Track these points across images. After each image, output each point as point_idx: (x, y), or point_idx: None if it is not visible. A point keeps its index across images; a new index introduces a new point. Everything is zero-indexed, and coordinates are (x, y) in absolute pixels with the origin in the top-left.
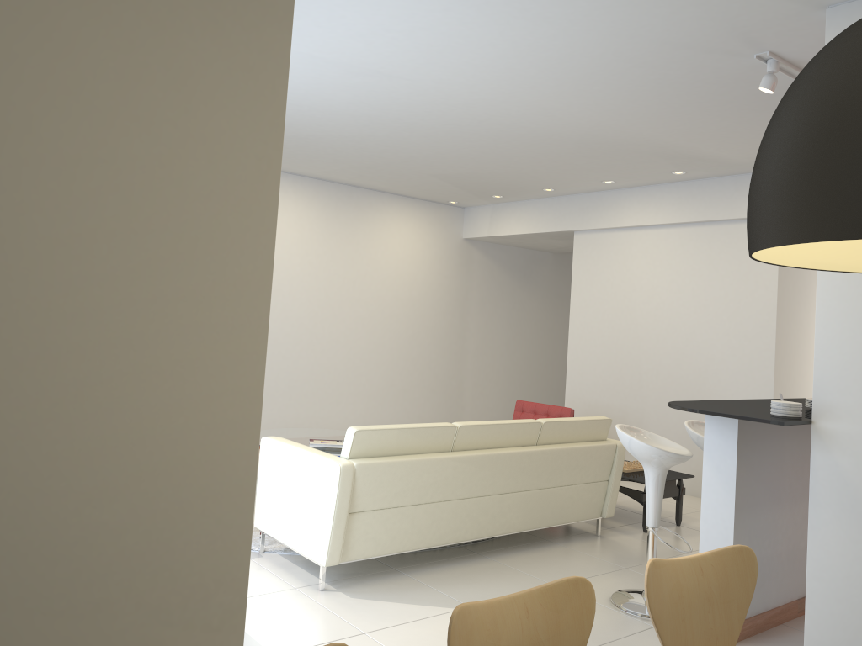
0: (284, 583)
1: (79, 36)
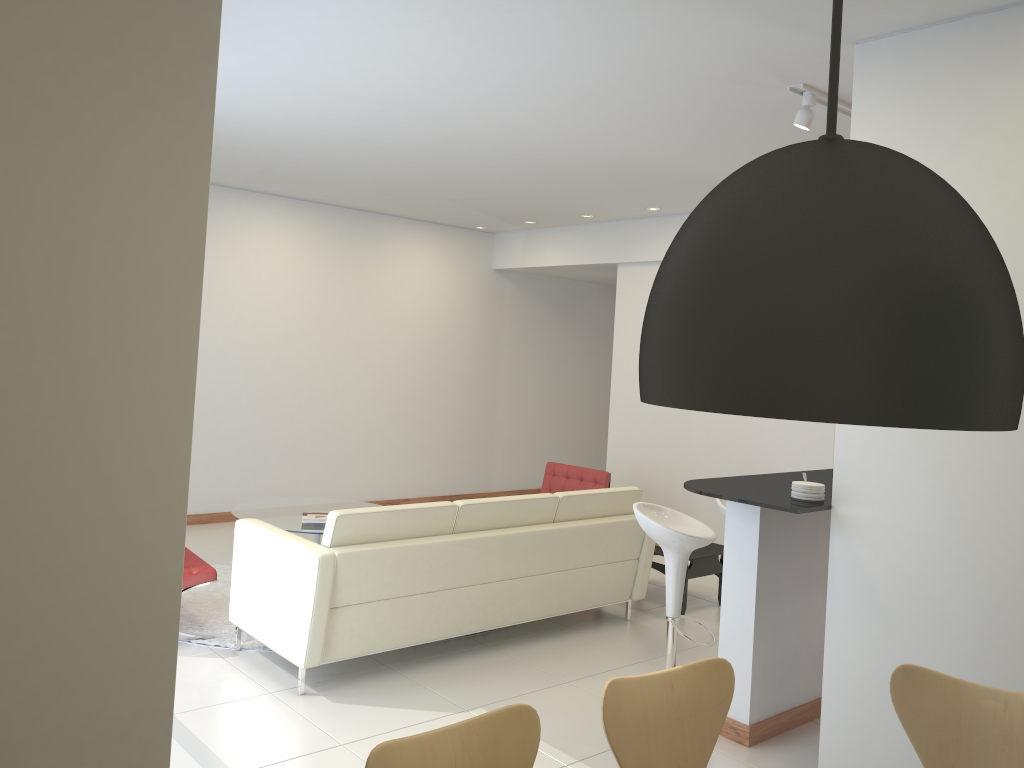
0: (259, 687)
1: None
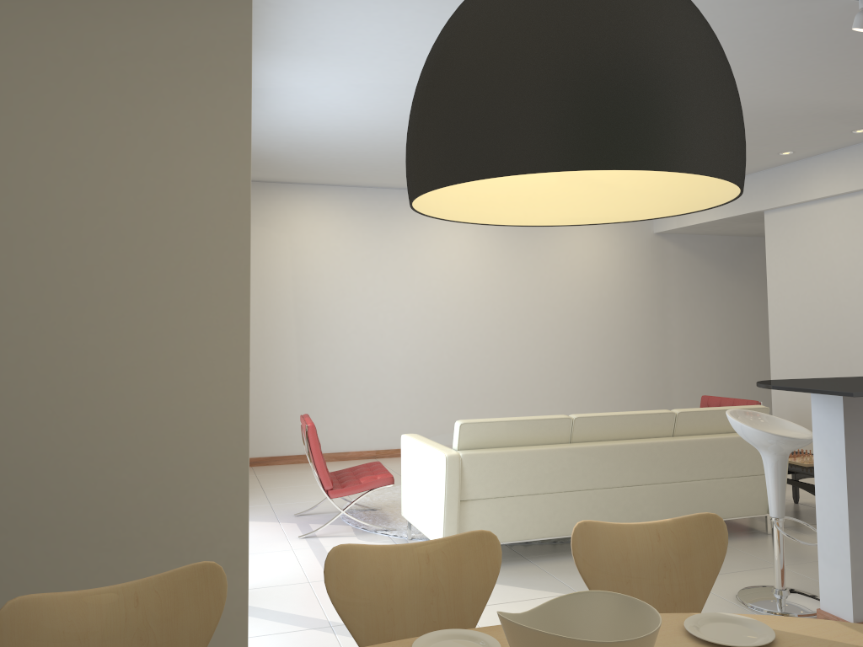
0: None
1: (77, 122)
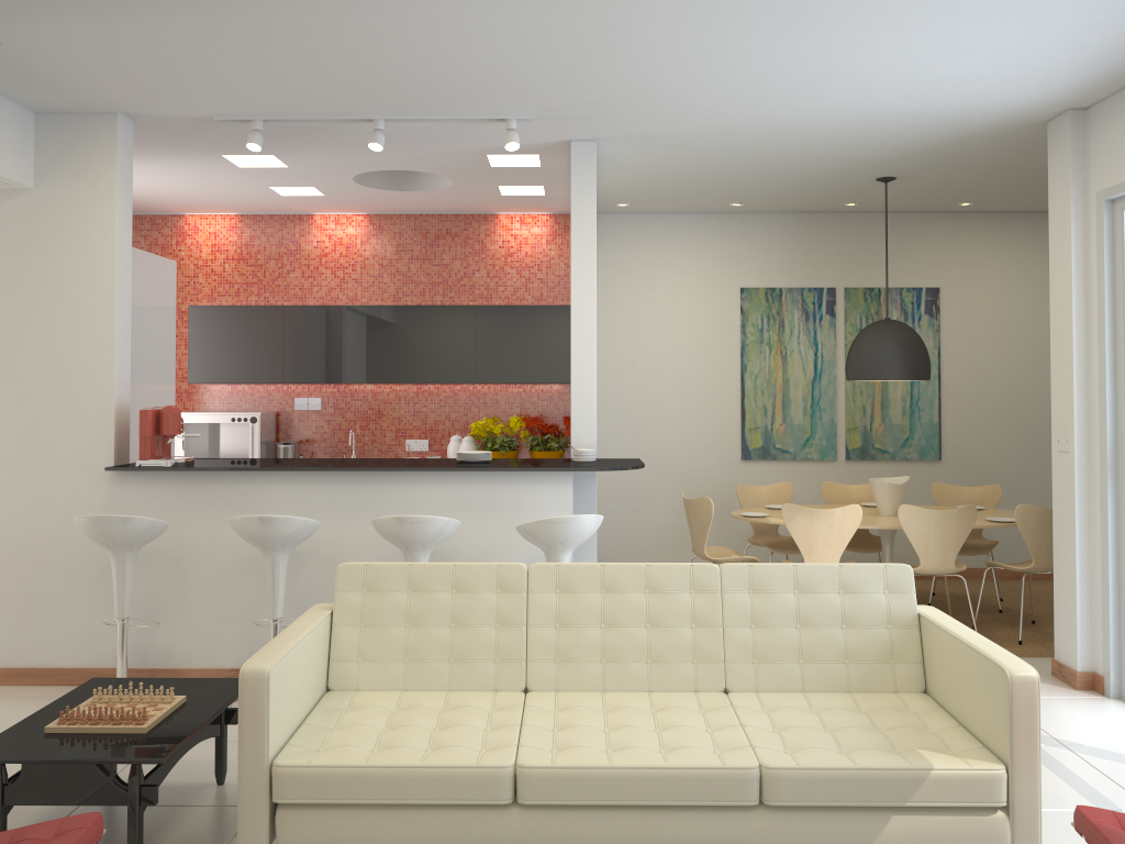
0: None
1: None
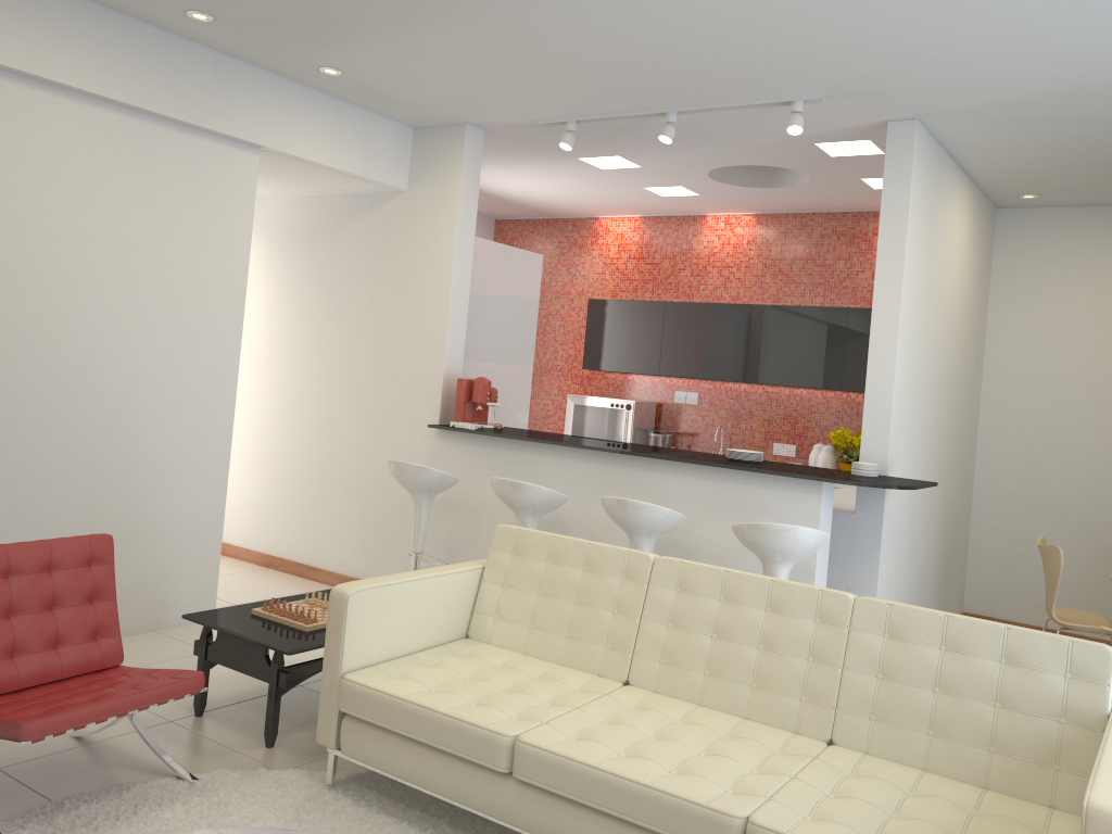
0: None
1: None
